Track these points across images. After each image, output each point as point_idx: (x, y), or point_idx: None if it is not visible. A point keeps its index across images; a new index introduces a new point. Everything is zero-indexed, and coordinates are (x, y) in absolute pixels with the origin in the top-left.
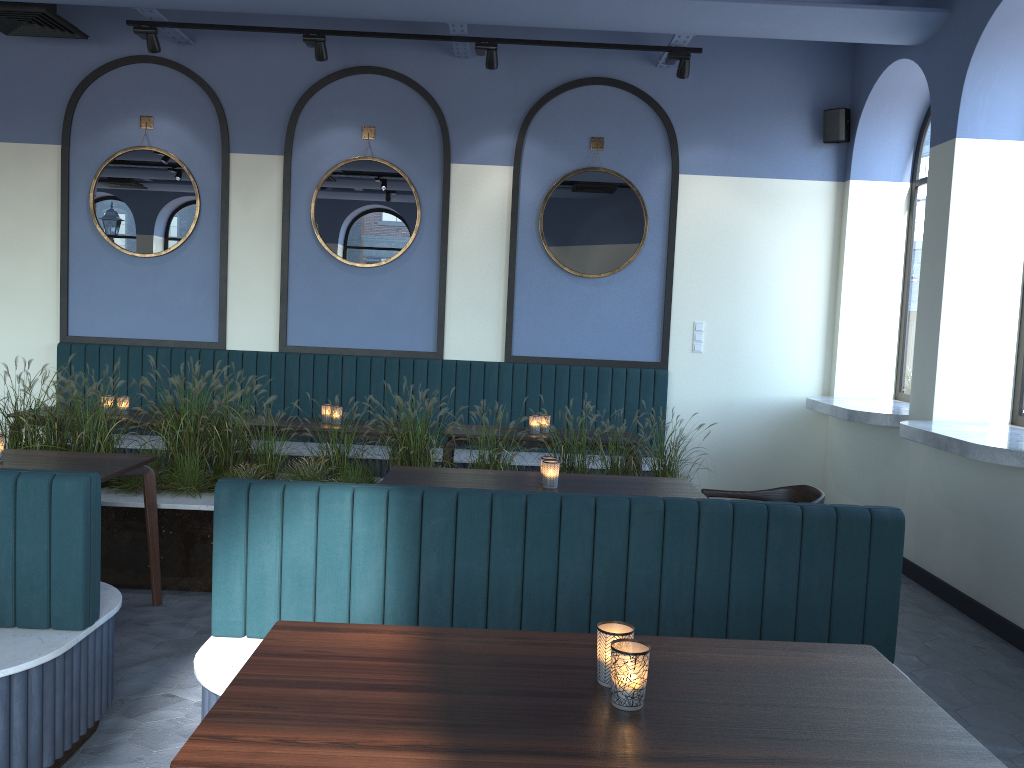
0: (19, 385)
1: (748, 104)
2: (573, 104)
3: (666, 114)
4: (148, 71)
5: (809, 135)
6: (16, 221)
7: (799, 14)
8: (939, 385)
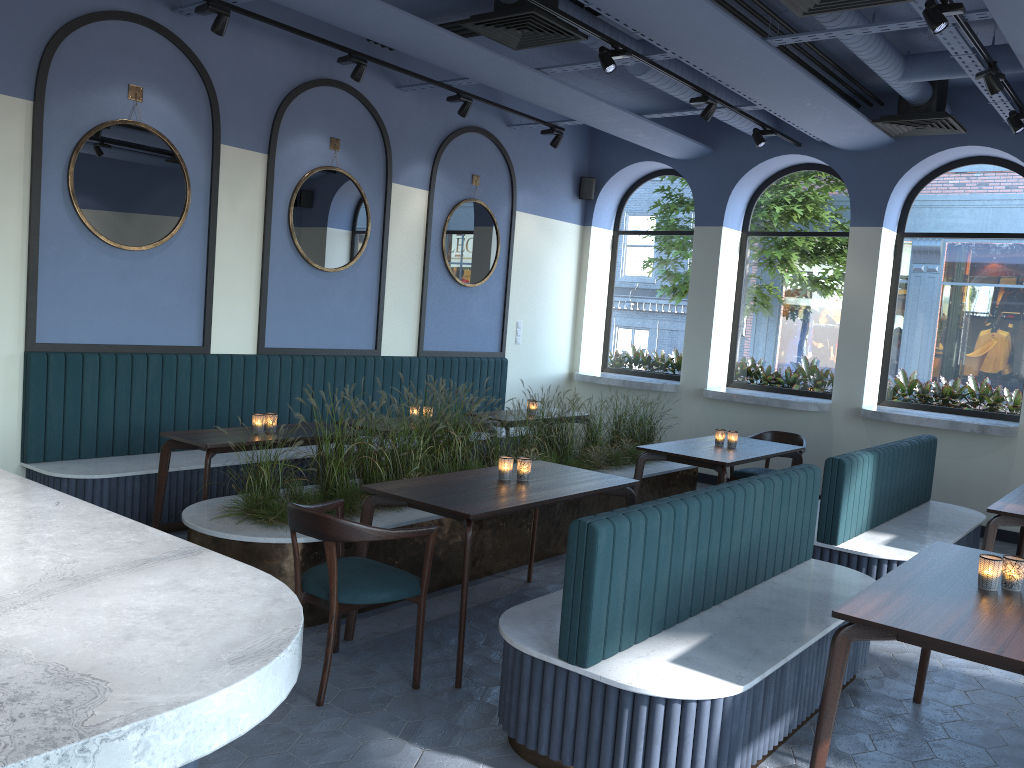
0: None
1: (547, 164)
2: (464, 145)
3: (512, 164)
4: (139, 33)
5: (571, 191)
6: None
7: (667, 137)
8: (709, 367)
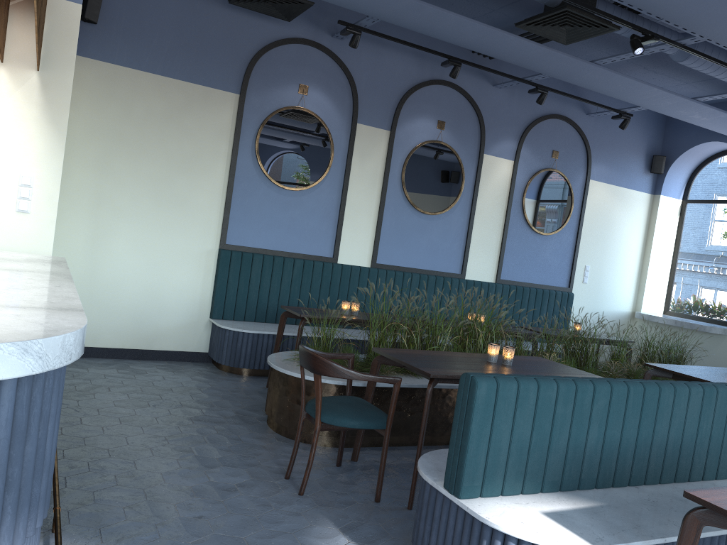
0: (180, 280)
1: (621, 144)
2: (547, 128)
3: (588, 143)
4: (309, 52)
5: (643, 167)
6: (195, 148)
7: (723, 117)
8: None
